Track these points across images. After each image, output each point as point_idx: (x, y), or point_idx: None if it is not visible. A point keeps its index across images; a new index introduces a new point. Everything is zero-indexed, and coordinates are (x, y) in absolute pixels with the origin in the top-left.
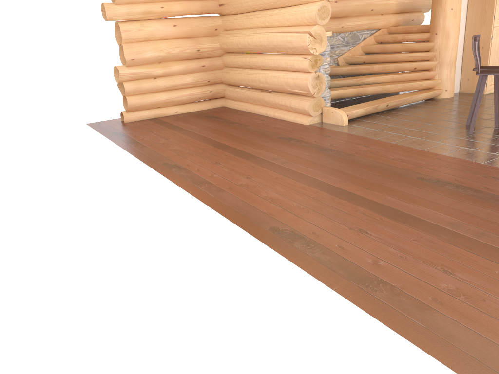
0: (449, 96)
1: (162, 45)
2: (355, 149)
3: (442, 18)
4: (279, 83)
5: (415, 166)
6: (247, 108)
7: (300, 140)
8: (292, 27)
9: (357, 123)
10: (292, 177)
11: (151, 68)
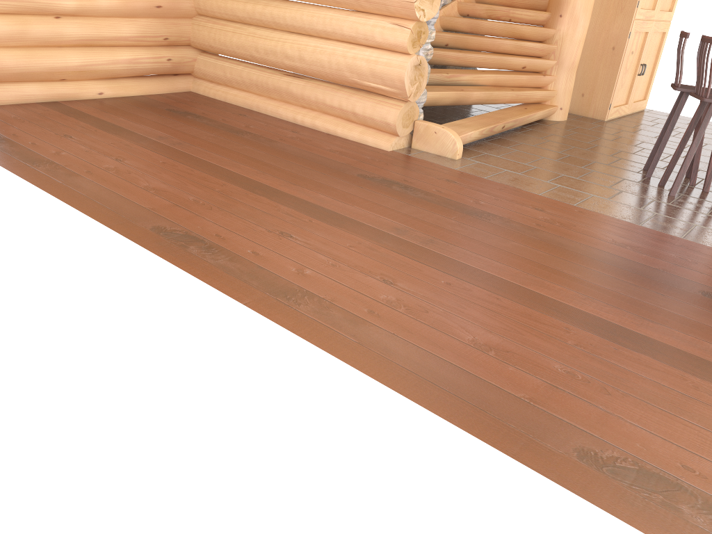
0: (563, 118)
1: None
2: (529, 216)
3: None
4: (333, 65)
5: (670, 264)
6: (249, 103)
7: (410, 187)
8: None
9: (474, 156)
10: (481, 285)
11: None
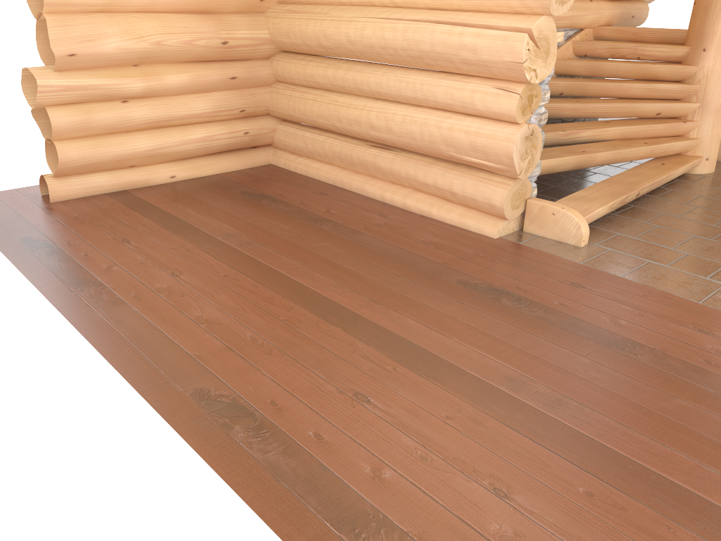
0: (710, 169)
1: (143, 25)
2: (691, 345)
3: (720, 20)
4: (426, 137)
5: None
6: (332, 178)
7: (525, 299)
8: (473, 14)
9: (604, 239)
10: (639, 496)
11: (116, 78)
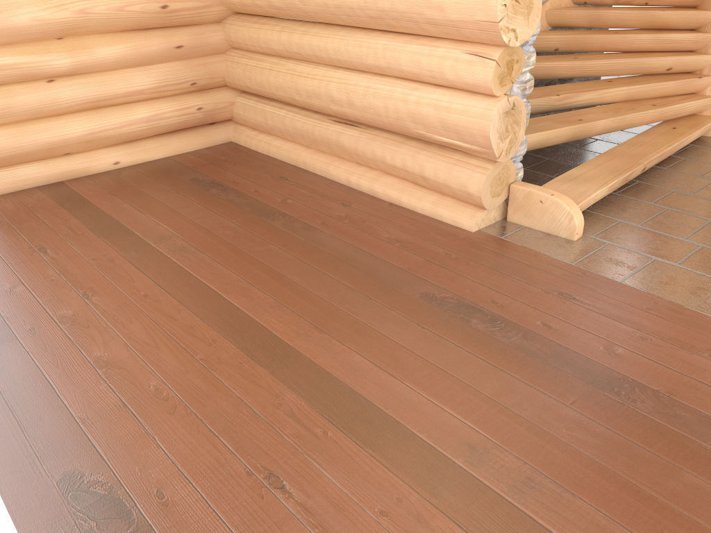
0: None
1: None
2: (706, 385)
3: None
4: (391, 112)
5: None
6: (295, 158)
7: (500, 319)
8: None
9: (602, 229)
10: None
11: (36, 55)
